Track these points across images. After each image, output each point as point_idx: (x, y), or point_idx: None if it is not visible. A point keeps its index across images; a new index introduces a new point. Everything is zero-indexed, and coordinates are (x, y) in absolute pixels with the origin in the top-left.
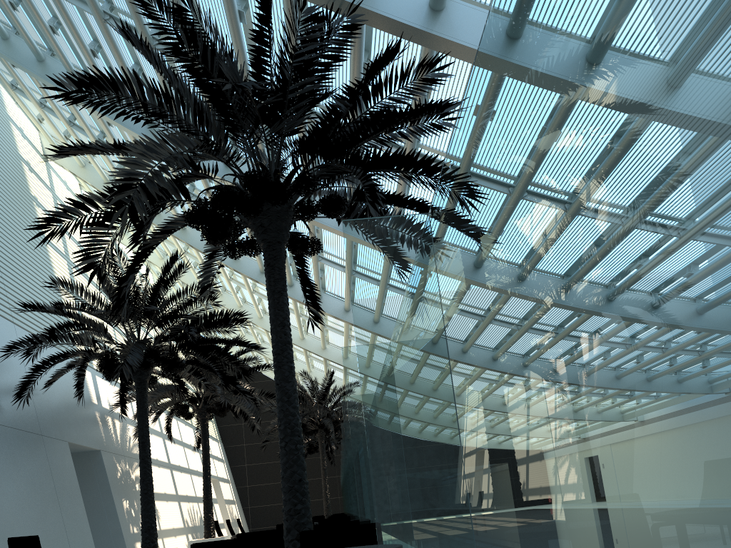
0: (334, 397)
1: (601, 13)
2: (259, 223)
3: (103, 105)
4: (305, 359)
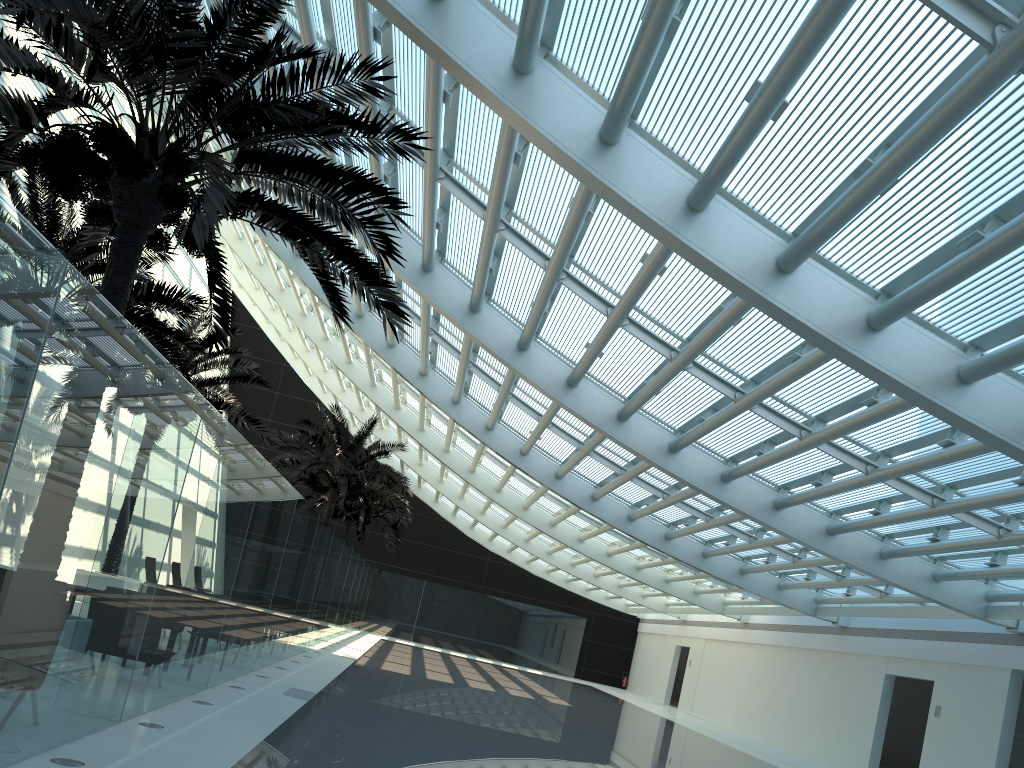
0: (367, 453)
1: None
2: (118, 193)
3: None
4: (355, 392)
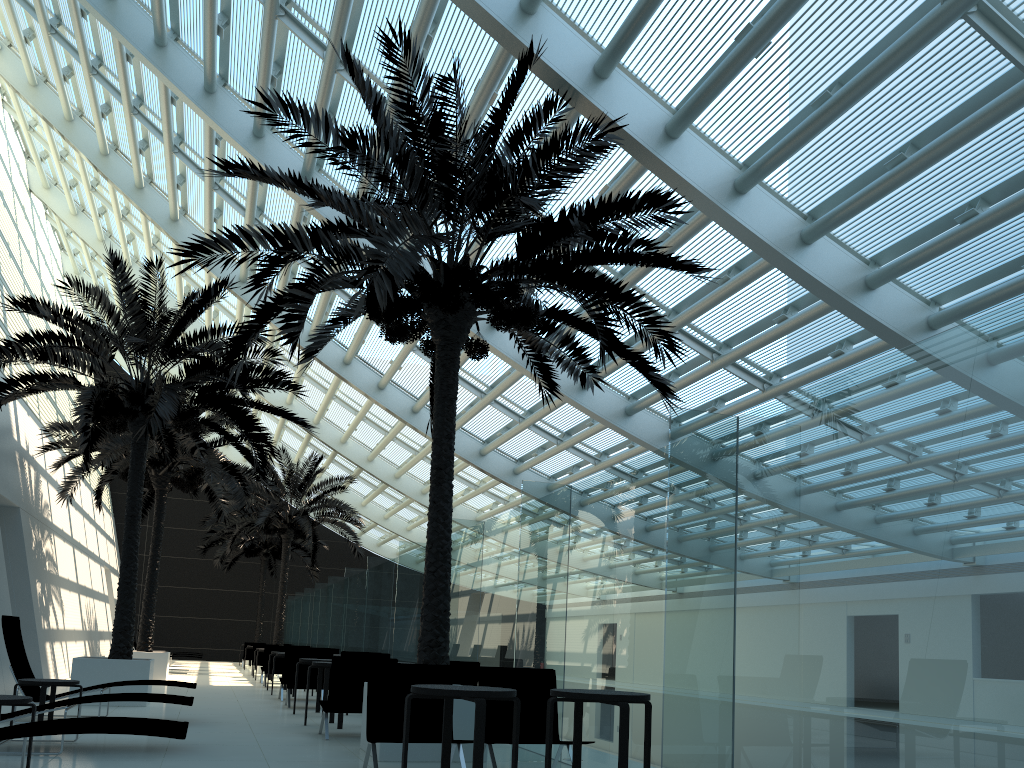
0: (315, 490)
1: (1023, 437)
2: (443, 317)
3: (144, 42)
4: (277, 430)
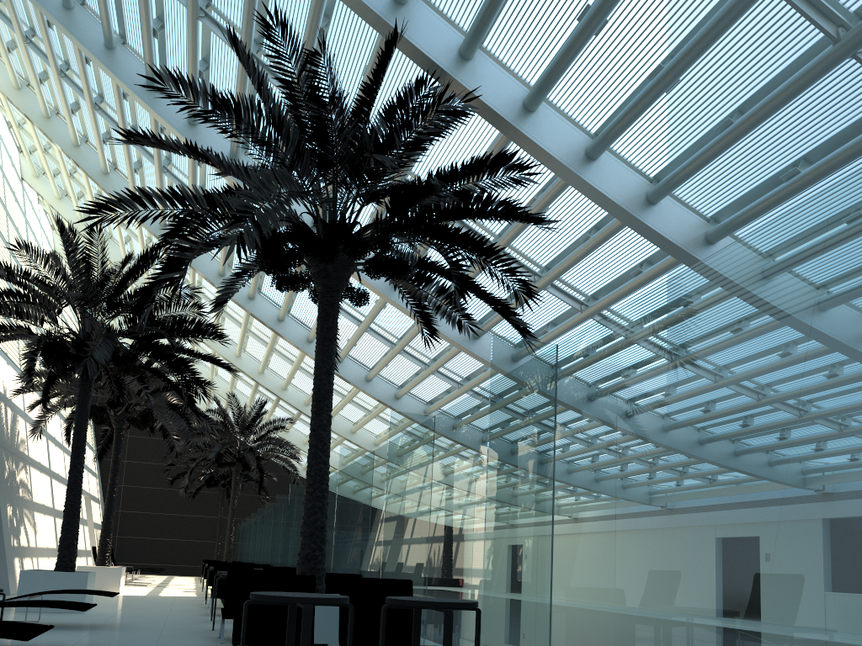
0: (261, 429)
1: (786, 346)
2: (323, 267)
3: (96, 45)
4: (231, 379)
